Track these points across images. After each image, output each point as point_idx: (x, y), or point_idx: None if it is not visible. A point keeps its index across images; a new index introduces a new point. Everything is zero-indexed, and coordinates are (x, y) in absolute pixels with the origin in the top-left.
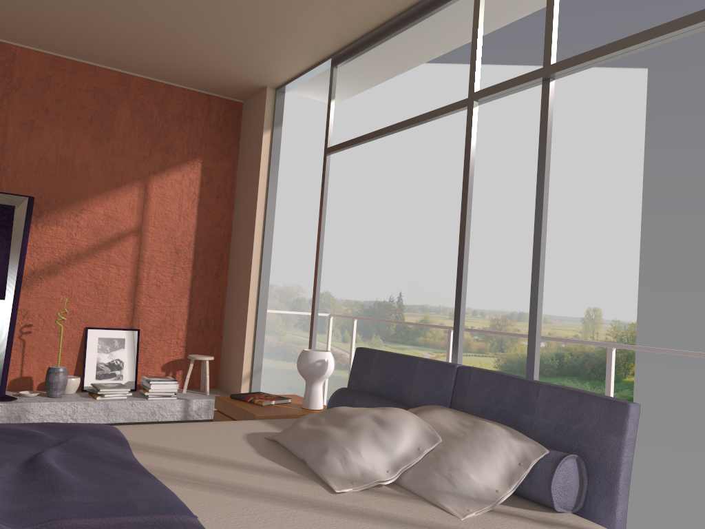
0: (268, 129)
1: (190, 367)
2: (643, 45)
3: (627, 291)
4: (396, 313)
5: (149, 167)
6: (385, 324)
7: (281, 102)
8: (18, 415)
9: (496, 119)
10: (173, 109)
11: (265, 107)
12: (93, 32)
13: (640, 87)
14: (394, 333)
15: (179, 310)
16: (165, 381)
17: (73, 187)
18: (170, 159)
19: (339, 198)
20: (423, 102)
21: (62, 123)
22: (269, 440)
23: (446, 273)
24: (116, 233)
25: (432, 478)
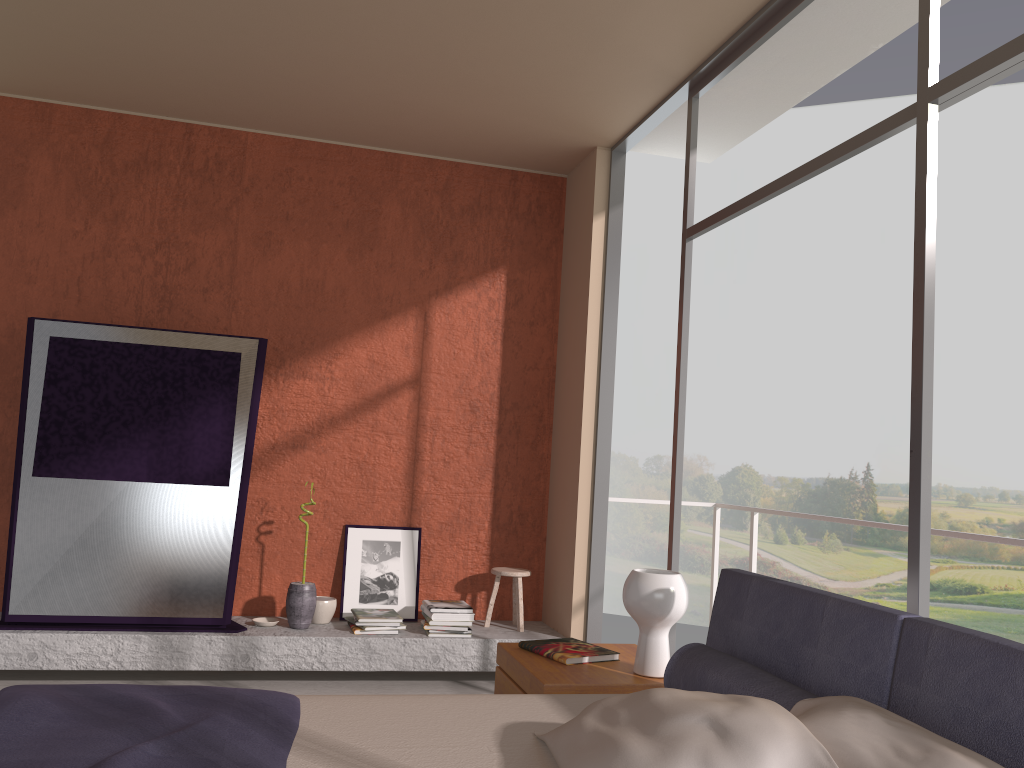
0: (601, 211)
1: (494, 587)
2: None
3: None
4: (863, 496)
5: (429, 285)
6: (844, 514)
7: (621, 167)
8: (245, 654)
9: (1023, 171)
10: (462, 197)
11: (595, 178)
12: (336, 96)
13: None
14: (861, 529)
15: (478, 498)
16: (454, 609)
17: (324, 321)
18: (459, 272)
19: (760, 319)
20: (891, 159)
21: (309, 233)
22: (539, 741)
23: (947, 431)
24: (385, 385)
25: None
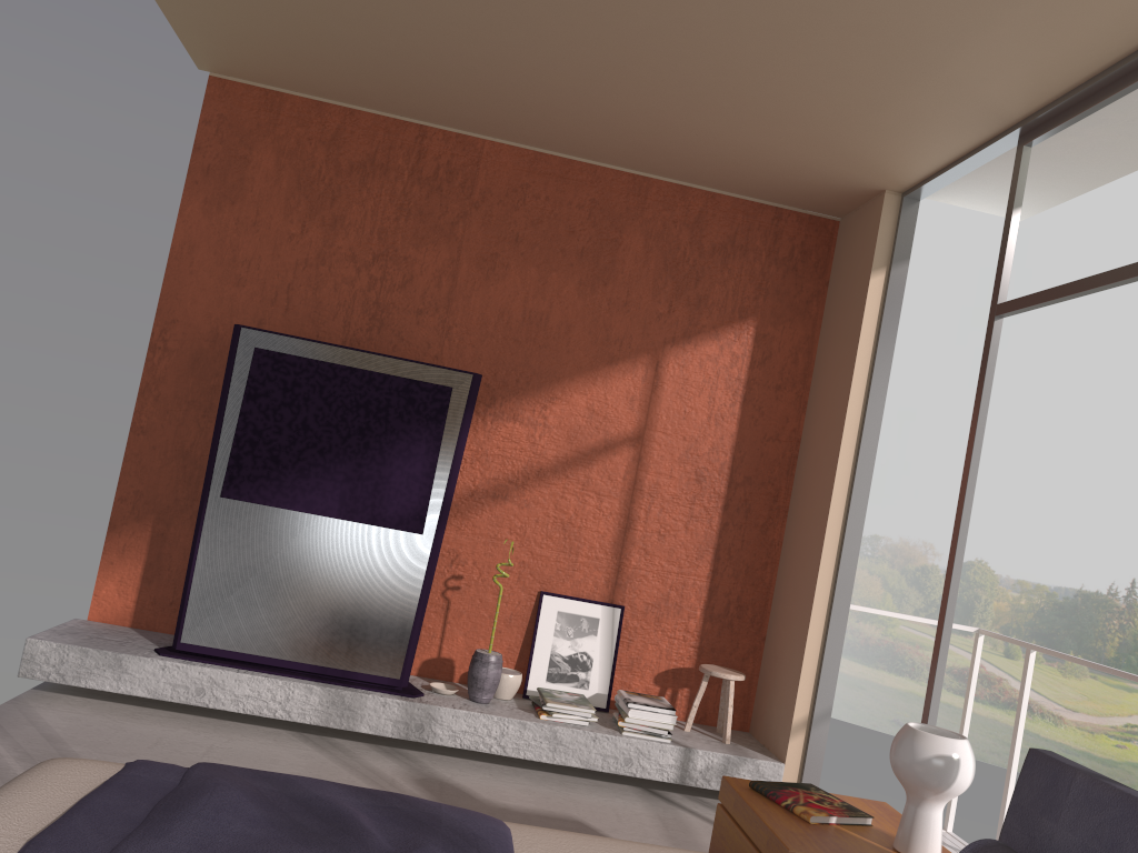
0: (881, 267)
1: (701, 687)
2: None
3: None
4: (1122, 618)
5: (665, 331)
6: (1095, 635)
7: (911, 217)
8: (420, 723)
9: None
10: (715, 233)
11: (878, 227)
12: (592, 109)
13: None
14: (1115, 656)
15: (693, 581)
16: (654, 708)
17: (543, 360)
18: (701, 319)
19: (1019, 392)
20: None
21: (538, 258)
22: None
23: None
24: (602, 439)
25: None
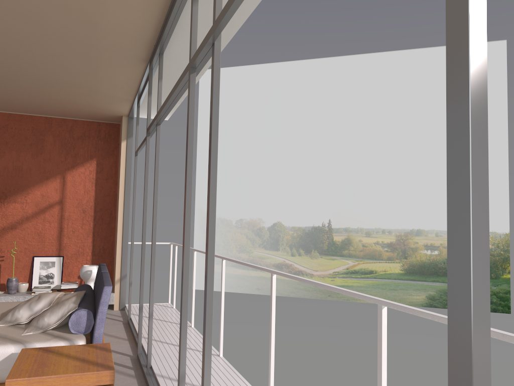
0: (125, 139)
1: None
2: (163, 112)
3: (500, 209)
4: (327, 234)
5: (65, 166)
6: (320, 242)
7: (132, 123)
8: None
9: (391, 90)
10: (78, 132)
11: (122, 127)
12: (17, 102)
13: (501, 54)
14: (327, 248)
15: (87, 244)
16: (70, 284)
17: (23, 181)
18: (77, 160)
19: (284, 156)
20: (337, 84)
21: (15, 148)
22: None
23: (361, 204)
24: (48, 204)
25: (35, 320)
